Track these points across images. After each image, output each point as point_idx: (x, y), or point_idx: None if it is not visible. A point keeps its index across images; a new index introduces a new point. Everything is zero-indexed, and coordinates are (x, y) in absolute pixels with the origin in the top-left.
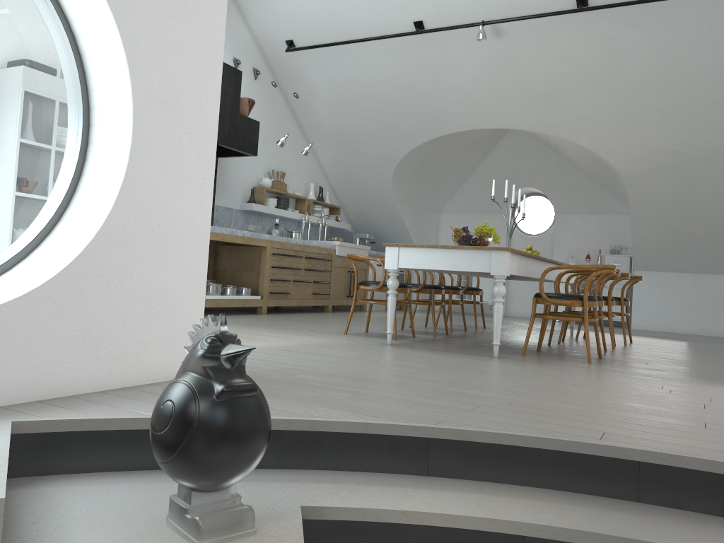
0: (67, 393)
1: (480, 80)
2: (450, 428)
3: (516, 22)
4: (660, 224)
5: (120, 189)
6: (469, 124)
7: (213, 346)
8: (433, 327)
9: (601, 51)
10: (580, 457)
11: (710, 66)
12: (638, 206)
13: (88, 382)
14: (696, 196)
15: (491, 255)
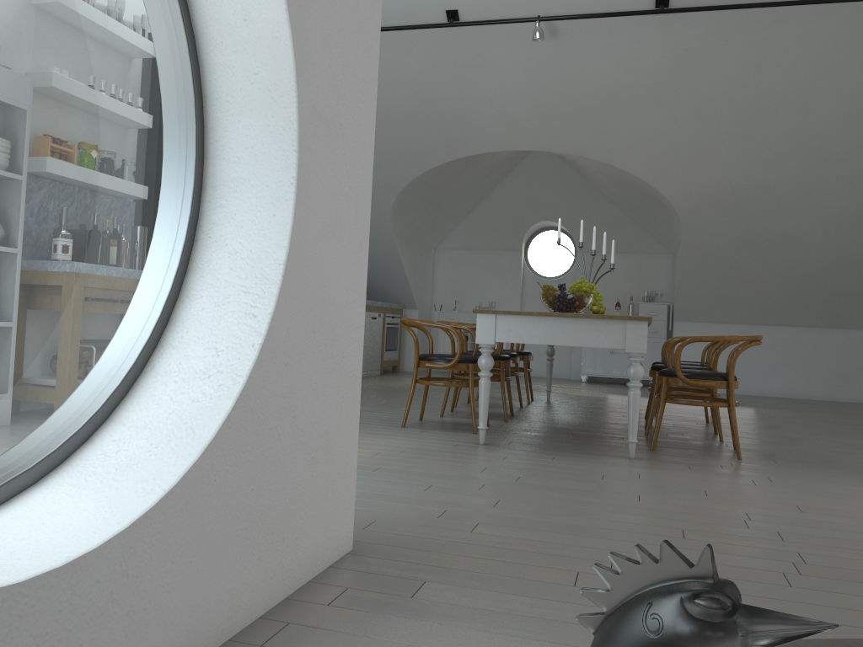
0: (227, 635)
1: (522, 91)
2: (841, 639)
3: (578, 20)
4: (711, 269)
5: (284, 270)
6: (502, 143)
7: (722, 615)
8: (504, 409)
9: (675, 63)
10: None
11: (798, 88)
12: (690, 248)
13: (249, 606)
14: (758, 238)
15: (625, 326)
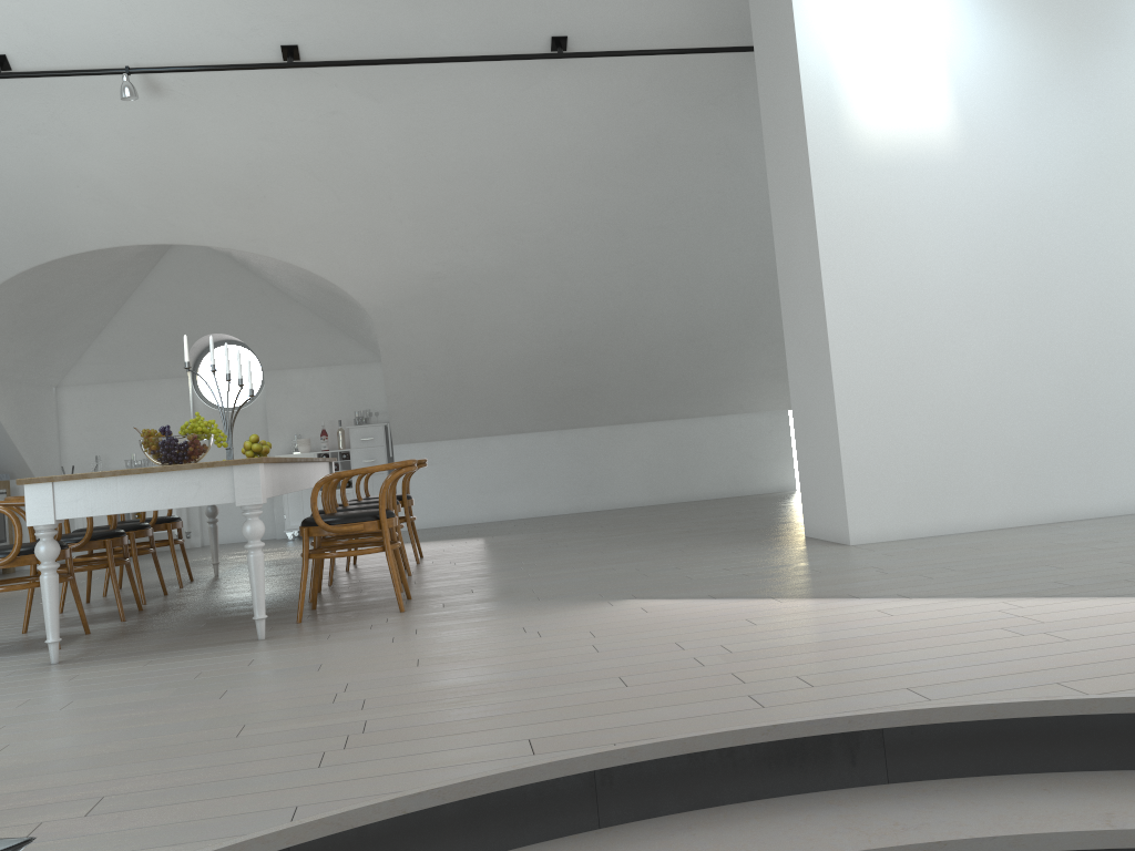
0: None
1: (128, 165)
2: (322, 818)
3: (186, 73)
4: (423, 376)
5: None
6: (114, 237)
7: None
8: (119, 605)
9: (324, 128)
10: (519, 793)
11: (472, 157)
12: (392, 353)
13: None
14: (467, 334)
15: (232, 474)
